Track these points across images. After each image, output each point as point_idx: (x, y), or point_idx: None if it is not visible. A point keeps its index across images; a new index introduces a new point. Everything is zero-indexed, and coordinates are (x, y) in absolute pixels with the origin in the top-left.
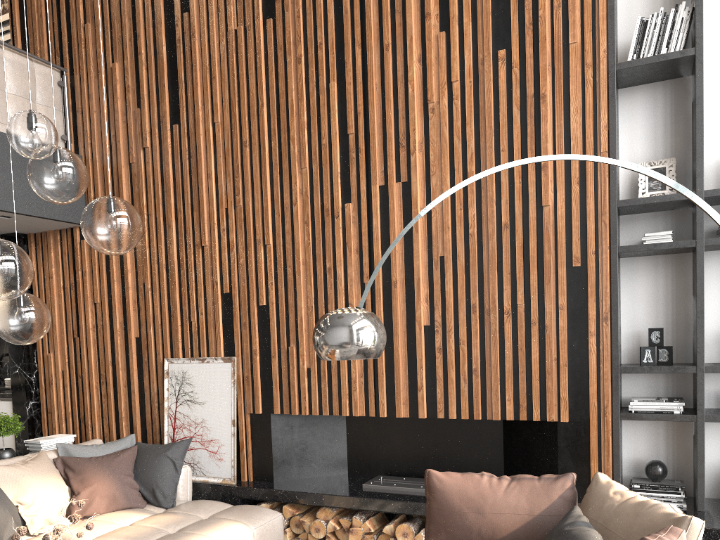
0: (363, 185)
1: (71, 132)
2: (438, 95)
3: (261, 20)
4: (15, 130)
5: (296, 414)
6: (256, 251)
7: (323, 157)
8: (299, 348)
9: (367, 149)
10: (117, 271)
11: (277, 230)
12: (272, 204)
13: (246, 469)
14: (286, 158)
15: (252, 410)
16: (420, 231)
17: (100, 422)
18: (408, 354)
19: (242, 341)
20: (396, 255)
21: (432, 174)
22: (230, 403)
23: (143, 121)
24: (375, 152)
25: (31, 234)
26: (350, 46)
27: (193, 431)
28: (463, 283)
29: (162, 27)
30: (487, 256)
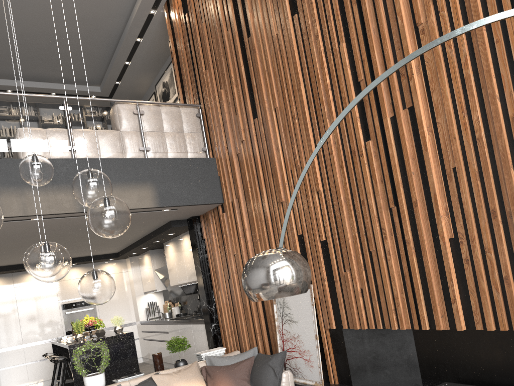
0: (376, 122)
1: (209, 144)
2: (425, 14)
3: (290, 19)
4: (19, 171)
5: (357, 329)
6: (313, 198)
7: (344, 108)
8: (351, 272)
9: (376, 89)
10: (241, 230)
11: (323, 178)
12: (317, 158)
13: (332, 374)
14: (320, 118)
15: (329, 326)
16: (429, 149)
17: (247, 336)
18: (438, 268)
19: (315, 271)
20: (412, 177)
21: (432, 91)
22: (313, 321)
23: (238, 123)
24: (381, 89)
25: (201, 215)
26: (349, 7)
27: (293, 343)
28: (478, 190)
29: (239, 53)
30: (499, 156)
